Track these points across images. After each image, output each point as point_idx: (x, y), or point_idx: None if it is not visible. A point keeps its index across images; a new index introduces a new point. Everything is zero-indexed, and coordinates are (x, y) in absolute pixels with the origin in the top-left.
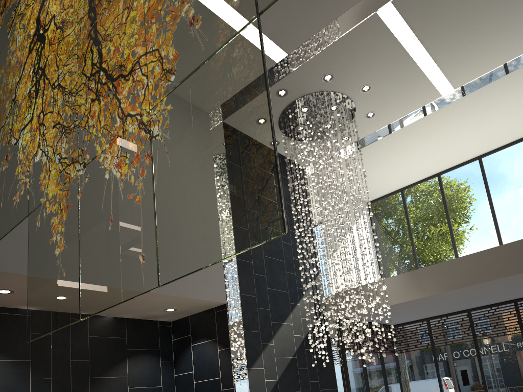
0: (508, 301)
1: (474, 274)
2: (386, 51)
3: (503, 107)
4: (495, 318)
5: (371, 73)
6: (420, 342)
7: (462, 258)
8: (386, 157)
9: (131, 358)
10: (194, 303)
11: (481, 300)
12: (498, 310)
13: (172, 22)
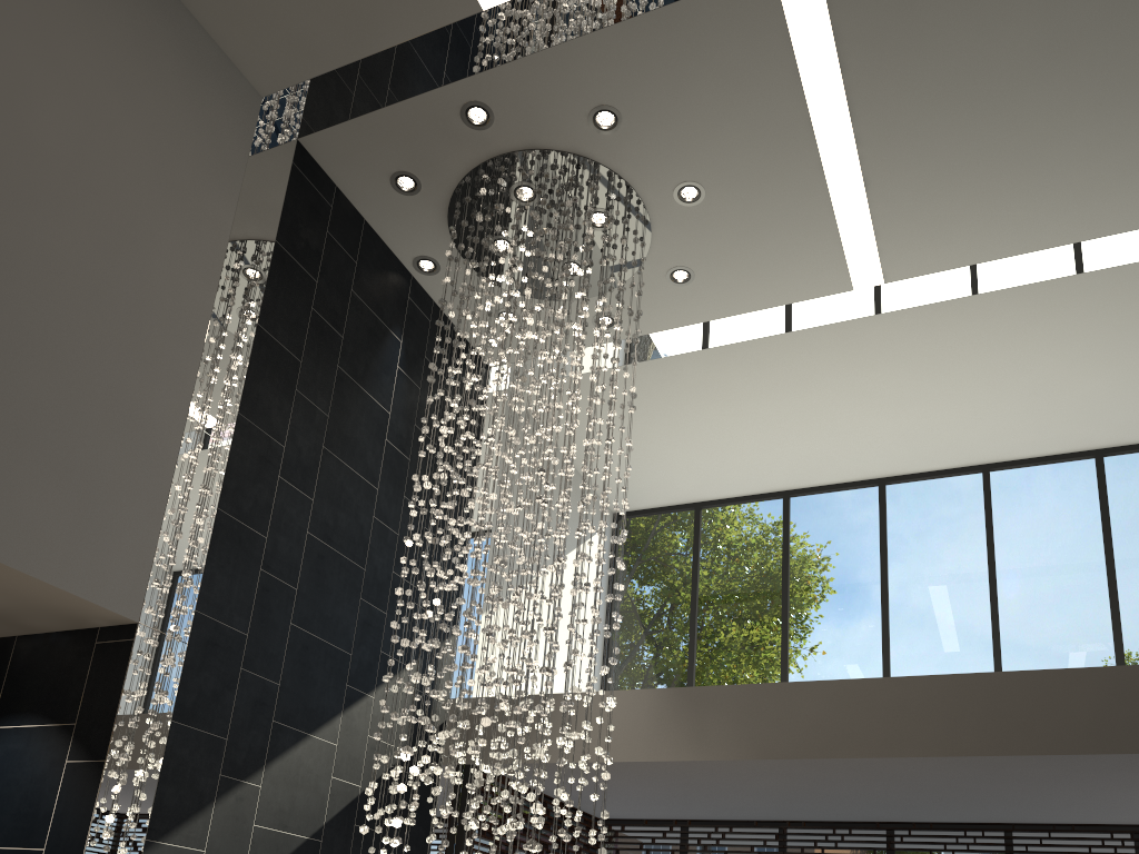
0: (876, 825)
1: (833, 732)
2: (765, 102)
3: (967, 373)
4: None
5: (713, 154)
6: None
7: (813, 684)
8: (687, 410)
9: None
10: (24, 591)
11: (820, 806)
12: (849, 839)
13: None
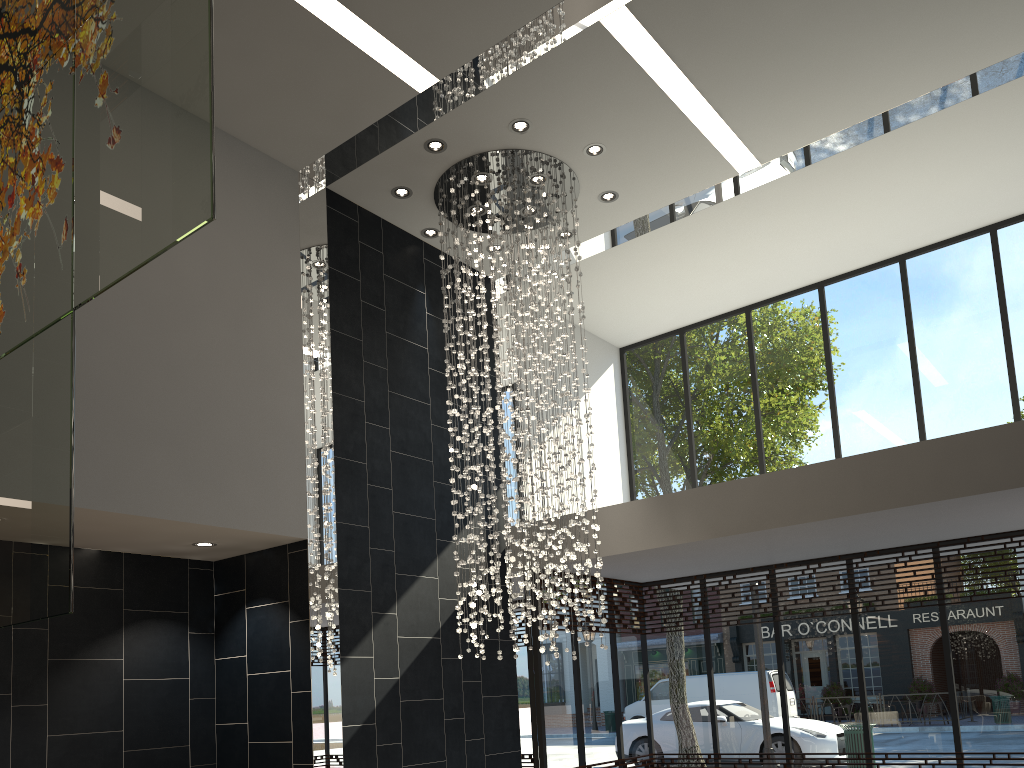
0: (837, 557)
1: (761, 512)
2: (625, 89)
3: (855, 201)
4: (812, 585)
5: (602, 125)
6: (685, 617)
7: (745, 480)
8: (647, 273)
9: (130, 626)
10: (246, 536)
11: (787, 553)
12: (820, 570)
13: (1, 258)
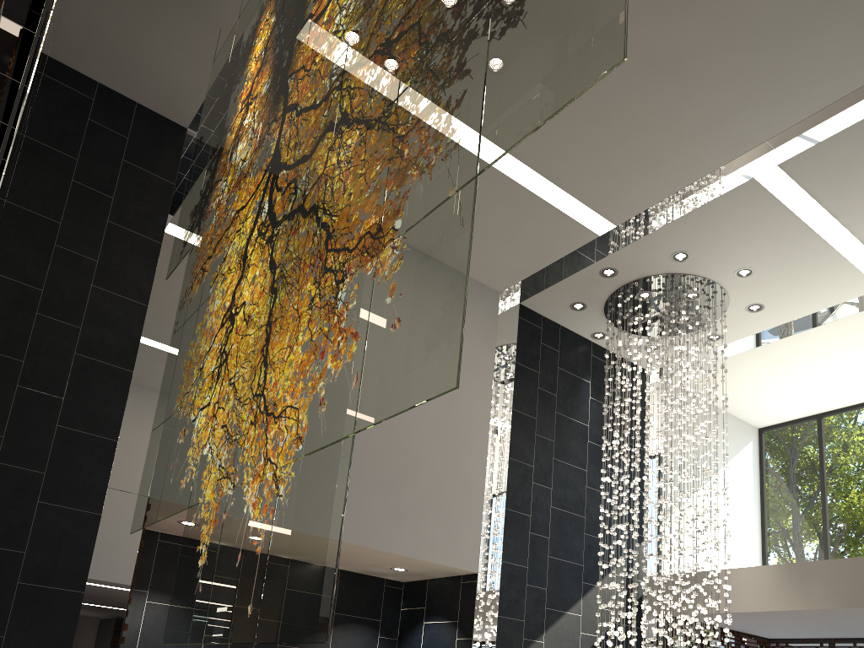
0: None
1: None
2: (775, 226)
3: None
4: None
5: (752, 254)
6: None
7: None
8: (788, 368)
9: (337, 626)
10: (431, 566)
11: None
12: None
13: (311, 391)
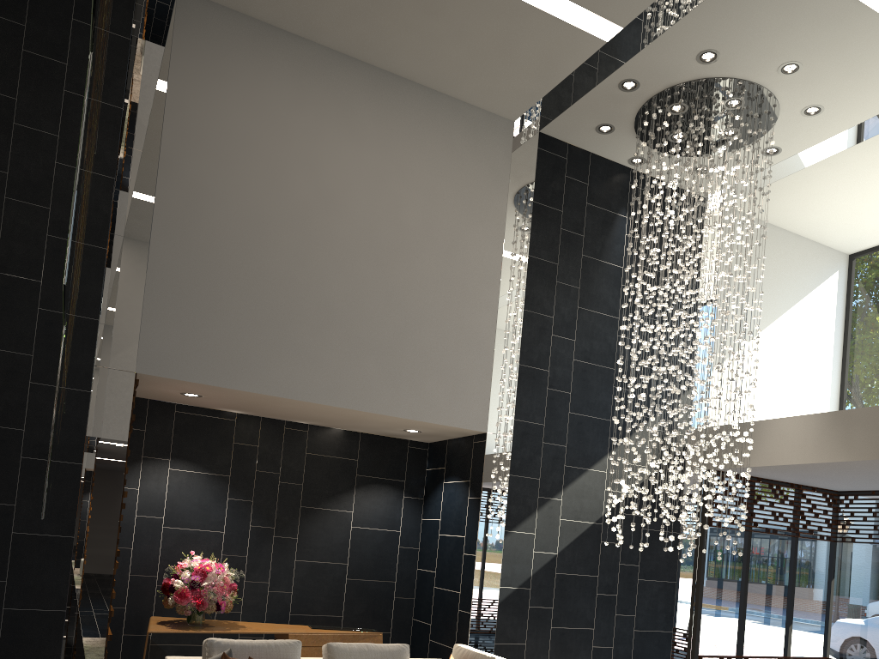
0: None
1: None
2: (814, 5)
3: None
4: None
5: (794, 44)
6: None
7: None
8: (869, 180)
9: (360, 487)
10: (438, 427)
11: None
12: None
13: None
